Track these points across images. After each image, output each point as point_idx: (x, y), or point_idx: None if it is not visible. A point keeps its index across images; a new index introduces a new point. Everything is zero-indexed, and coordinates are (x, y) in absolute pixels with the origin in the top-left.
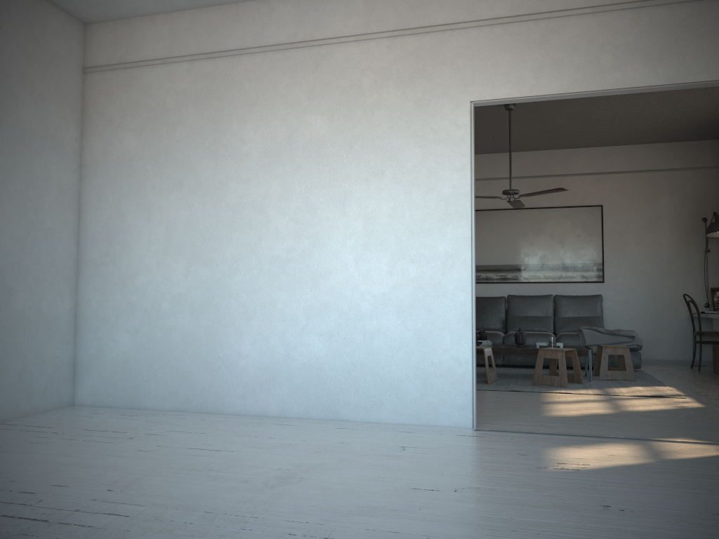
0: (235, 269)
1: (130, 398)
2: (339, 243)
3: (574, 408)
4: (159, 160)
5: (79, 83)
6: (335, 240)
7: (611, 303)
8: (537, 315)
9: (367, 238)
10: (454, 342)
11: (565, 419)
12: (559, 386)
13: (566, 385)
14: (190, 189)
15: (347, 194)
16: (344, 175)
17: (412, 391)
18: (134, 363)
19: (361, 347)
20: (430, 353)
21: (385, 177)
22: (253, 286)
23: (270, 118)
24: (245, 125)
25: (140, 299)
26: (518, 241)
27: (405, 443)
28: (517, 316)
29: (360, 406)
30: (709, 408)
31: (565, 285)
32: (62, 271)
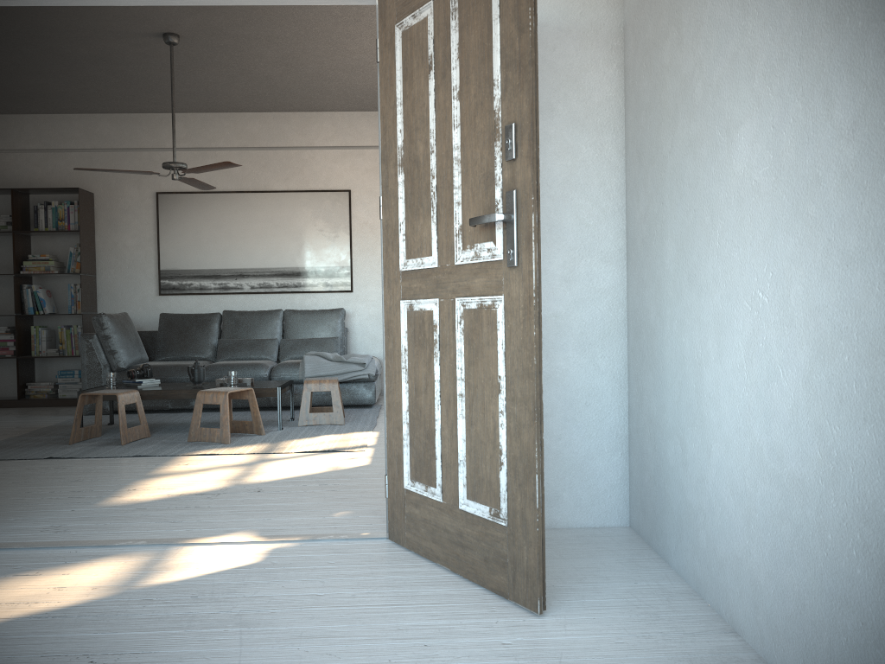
0: None
1: None
2: None
3: (175, 483)
4: None
5: None
6: None
7: (362, 319)
8: (260, 337)
9: None
10: None
11: (122, 509)
12: (221, 442)
13: (228, 441)
14: None
15: None
16: None
17: None
18: None
19: None
20: None
21: None
22: None
23: None
24: None
25: None
26: (243, 237)
27: None
28: (231, 340)
29: None
30: (370, 467)
31: (305, 297)
32: None
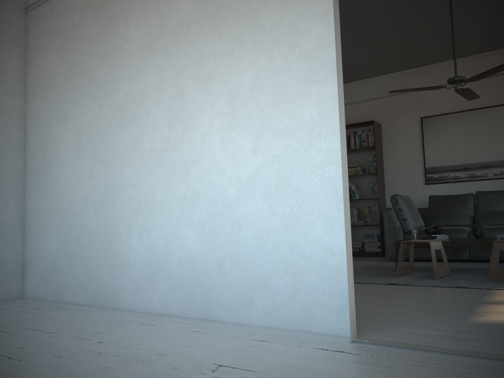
0: (124, 165)
1: (56, 293)
2: (206, 125)
3: None
4: (71, 73)
5: (21, 21)
6: (202, 123)
7: None
8: None
9: (232, 116)
10: (326, 228)
11: (497, 328)
12: None
13: None
14: (91, 94)
15: (211, 71)
16: (208, 51)
17: (282, 289)
18: (58, 260)
19: (230, 238)
20: (300, 242)
21: (246, 45)
22: (138, 181)
23: (147, 11)
24: (128, 24)
25: (61, 201)
26: (485, 139)
27: (233, 359)
28: (486, 211)
29: (231, 305)
30: None
31: None
32: (5, 181)
